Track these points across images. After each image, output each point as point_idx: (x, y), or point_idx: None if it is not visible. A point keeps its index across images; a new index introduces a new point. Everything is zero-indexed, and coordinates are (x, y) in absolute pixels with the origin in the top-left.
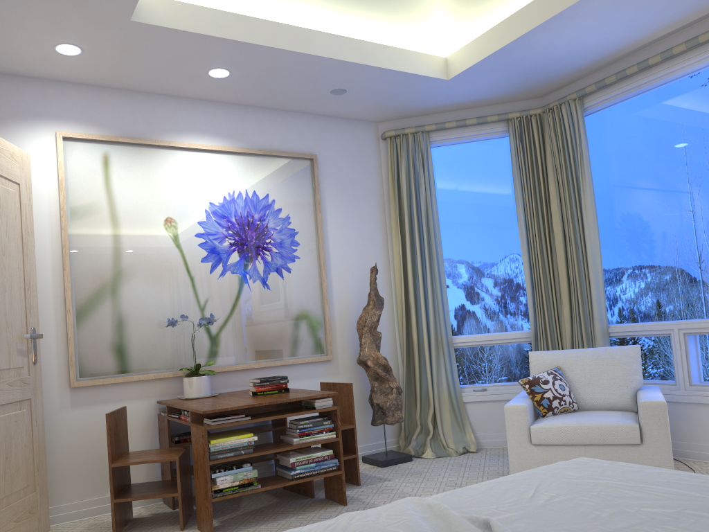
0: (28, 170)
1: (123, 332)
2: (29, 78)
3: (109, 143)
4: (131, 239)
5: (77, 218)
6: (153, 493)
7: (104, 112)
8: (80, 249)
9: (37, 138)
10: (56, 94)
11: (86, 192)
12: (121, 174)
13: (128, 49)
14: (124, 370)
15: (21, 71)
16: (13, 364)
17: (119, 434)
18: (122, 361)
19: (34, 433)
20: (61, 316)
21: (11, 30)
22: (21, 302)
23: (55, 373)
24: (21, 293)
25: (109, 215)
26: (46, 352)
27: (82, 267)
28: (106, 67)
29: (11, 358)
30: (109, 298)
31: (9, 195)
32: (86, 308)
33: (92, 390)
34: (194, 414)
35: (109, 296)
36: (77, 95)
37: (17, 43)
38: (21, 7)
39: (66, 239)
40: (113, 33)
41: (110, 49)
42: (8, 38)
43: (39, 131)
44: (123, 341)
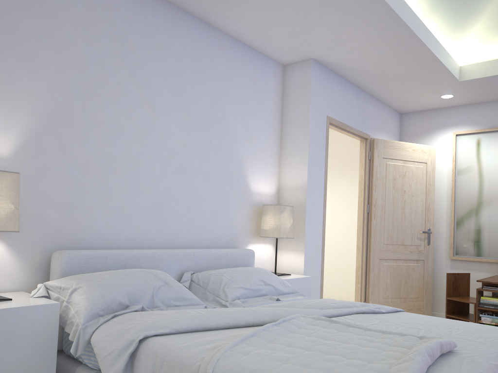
0: (433, 155)
1: (480, 234)
2: (443, 108)
3: (480, 133)
4: (488, 184)
5: (460, 175)
6: (464, 317)
7: (479, 116)
8: (460, 190)
9: (444, 137)
10: (455, 113)
11: (466, 161)
12: (486, 149)
13: (472, 89)
14: (478, 255)
15: (437, 107)
16: (413, 243)
17: (458, 285)
18: (477, 250)
19: (424, 275)
20: (448, 223)
21: (418, 97)
22: (422, 216)
23: (443, 251)
24: (423, 212)
25: (477, 172)
26: (440, 240)
27: (460, 200)
28: (471, 96)
29: (412, 240)
30: (473, 216)
31: (418, 169)
32: (461, 220)
33: (461, 262)
34: (484, 282)
35: (473, 215)
36: (466, 111)
37: (425, 100)
38: (413, 91)
39: (453, 185)
40: (458, 86)
41: (464, 91)
42: (420, 100)
43: (445, 133)
44: (479, 239)
